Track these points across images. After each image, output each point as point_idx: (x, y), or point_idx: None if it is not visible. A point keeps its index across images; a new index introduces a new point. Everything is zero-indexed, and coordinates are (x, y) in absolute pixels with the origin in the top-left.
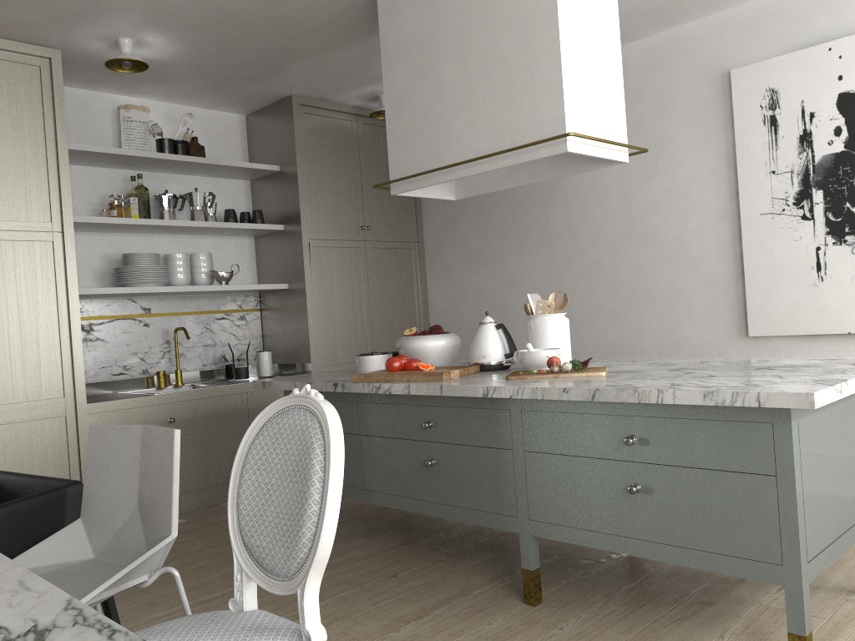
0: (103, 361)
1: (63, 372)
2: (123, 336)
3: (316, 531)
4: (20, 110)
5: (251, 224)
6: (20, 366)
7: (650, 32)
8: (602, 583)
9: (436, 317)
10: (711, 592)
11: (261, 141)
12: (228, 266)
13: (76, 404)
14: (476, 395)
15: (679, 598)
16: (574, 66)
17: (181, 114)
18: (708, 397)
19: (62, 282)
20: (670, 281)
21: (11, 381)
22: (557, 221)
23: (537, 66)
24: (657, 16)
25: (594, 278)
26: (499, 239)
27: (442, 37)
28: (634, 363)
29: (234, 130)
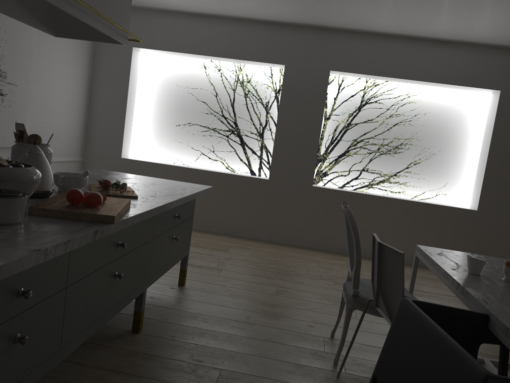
0: None
1: None
2: None
3: None
4: None
5: None
6: None
7: None
8: None
9: None
10: None
11: None
12: None
13: None
14: (166, 209)
15: None
16: None
17: None
18: (204, 192)
19: None
20: None
21: None
22: None
23: None
24: None
25: None
26: None
27: None
28: None
29: None
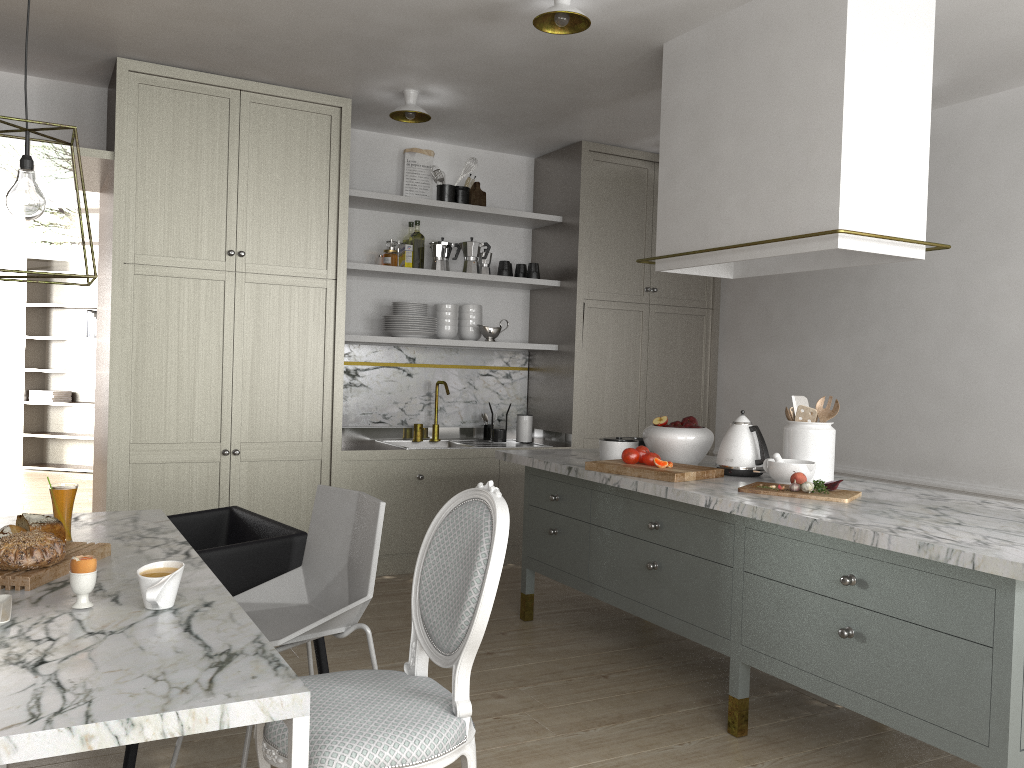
0: (364, 408)
1: (322, 417)
2: (385, 384)
3: (473, 616)
4: (309, 159)
5: (525, 279)
6: (285, 407)
7: (1011, 84)
8: (824, 730)
9: (723, 397)
10: (947, 765)
11: (547, 188)
12: (498, 320)
13: (331, 449)
14: (698, 504)
15: (904, 764)
16: (858, 151)
17: (467, 157)
18: (923, 549)
19: (330, 329)
20: (1003, 391)
21: (276, 420)
22: (874, 302)
23: (816, 149)
24: (1017, 68)
25: (911, 375)
26: (805, 316)
27: (722, 106)
28: (903, 491)
29: (520, 174)
